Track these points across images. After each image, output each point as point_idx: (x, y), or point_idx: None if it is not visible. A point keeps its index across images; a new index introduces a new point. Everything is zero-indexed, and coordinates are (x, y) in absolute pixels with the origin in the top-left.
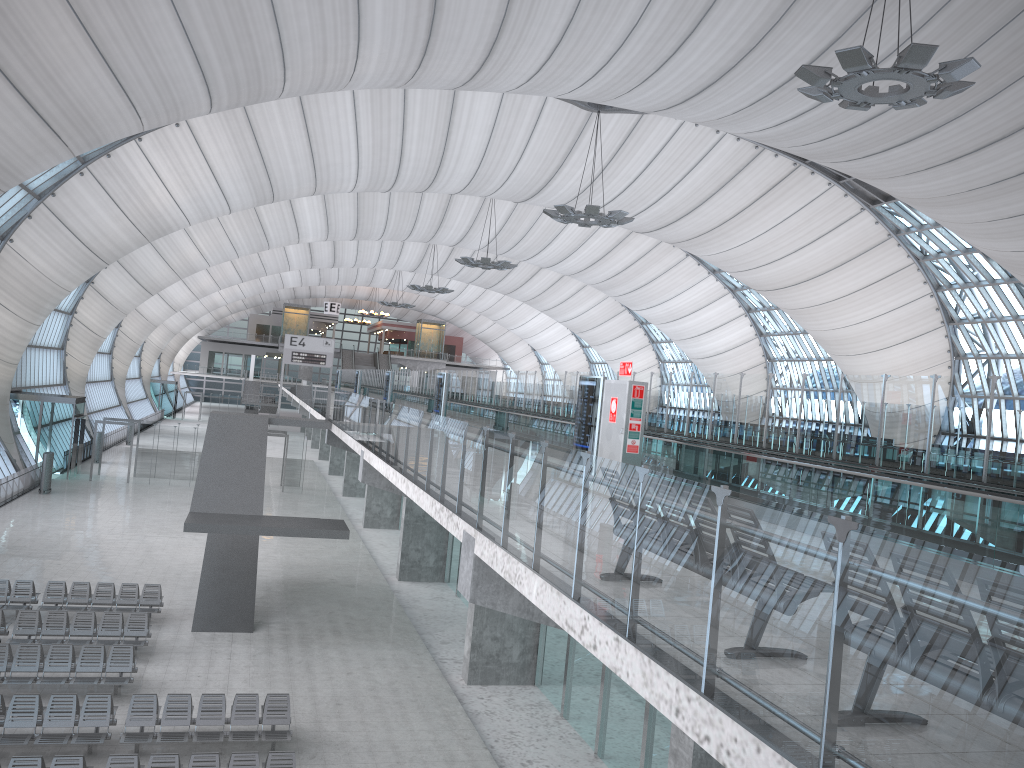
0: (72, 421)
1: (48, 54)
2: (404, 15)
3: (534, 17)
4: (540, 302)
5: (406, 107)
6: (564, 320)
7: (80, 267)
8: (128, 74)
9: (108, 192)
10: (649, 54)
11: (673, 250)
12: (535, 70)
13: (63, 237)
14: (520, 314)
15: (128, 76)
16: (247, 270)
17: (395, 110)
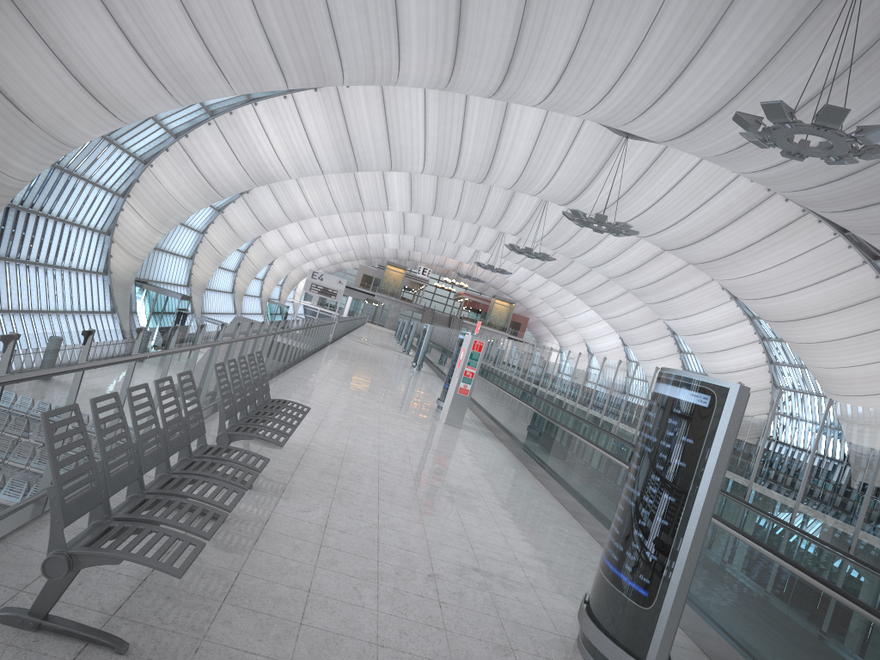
0: (175, 312)
1: (158, 24)
2: (434, 30)
3: (542, 45)
4: (588, 298)
5: (466, 110)
6: (607, 317)
7: (200, 195)
8: (217, 47)
9: (227, 141)
10: (644, 90)
11: (701, 272)
12: (549, 90)
13: (190, 170)
14: (575, 306)
15: (217, 49)
16: (352, 226)
17: (457, 111)
